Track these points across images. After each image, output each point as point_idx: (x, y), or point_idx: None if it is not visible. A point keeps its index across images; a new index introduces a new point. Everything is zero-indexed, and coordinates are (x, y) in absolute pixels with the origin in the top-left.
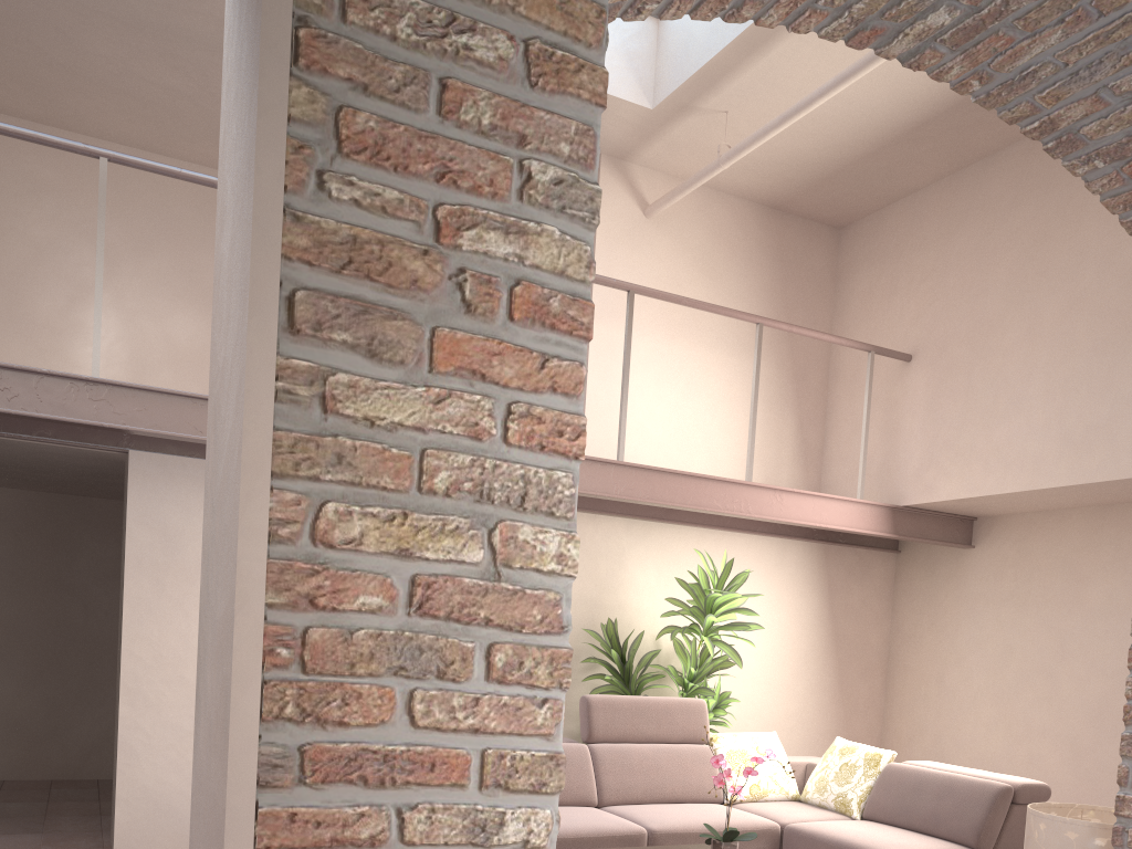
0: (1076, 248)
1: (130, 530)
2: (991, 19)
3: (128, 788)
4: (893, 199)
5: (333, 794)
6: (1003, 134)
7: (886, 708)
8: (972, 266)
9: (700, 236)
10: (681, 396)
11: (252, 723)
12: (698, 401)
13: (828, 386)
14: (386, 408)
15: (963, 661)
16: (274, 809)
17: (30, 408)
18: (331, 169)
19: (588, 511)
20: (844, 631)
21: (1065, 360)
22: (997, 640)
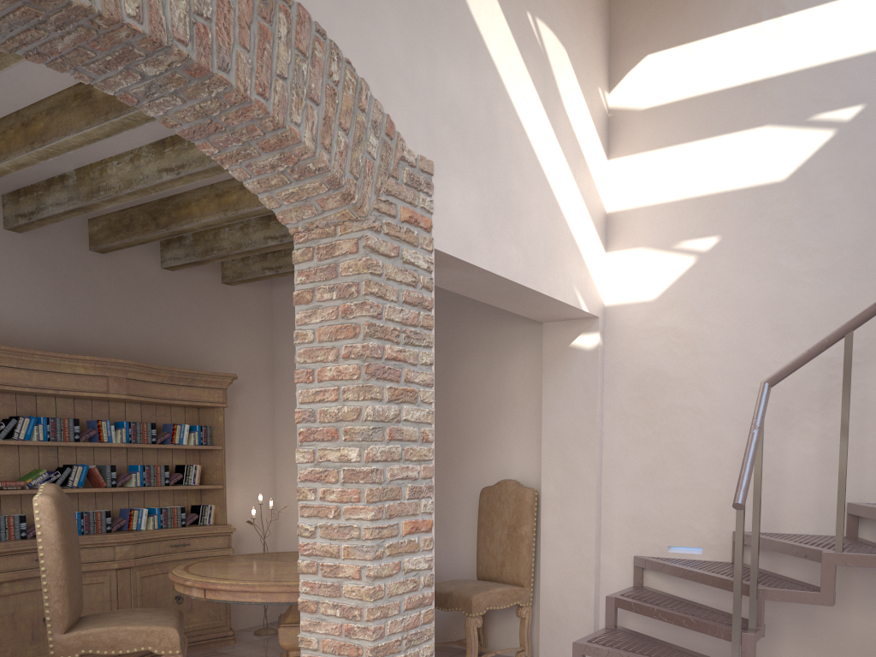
0: None
1: None
2: (113, 62)
3: None
4: None
5: None
6: None
7: None
8: None
9: None
10: None
11: None
12: None
13: None
14: None
15: None
16: None
17: None
18: None
19: None
20: None
21: None
22: None
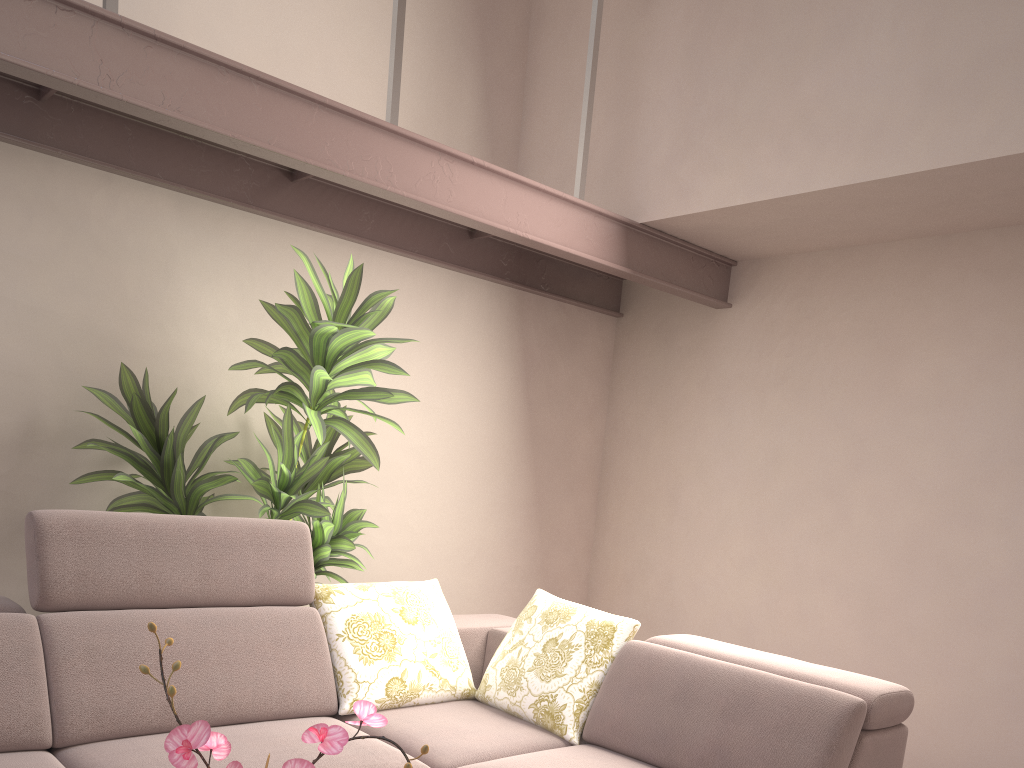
0: None
1: None
2: None
3: None
4: None
5: None
6: None
7: (596, 537)
8: None
9: None
10: None
11: None
12: (314, 6)
13: (529, 38)
14: None
15: (708, 474)
16: None
17: None
18: None
19: (91, 161)
20: (544, 426)
21: None
22: (760, 444)
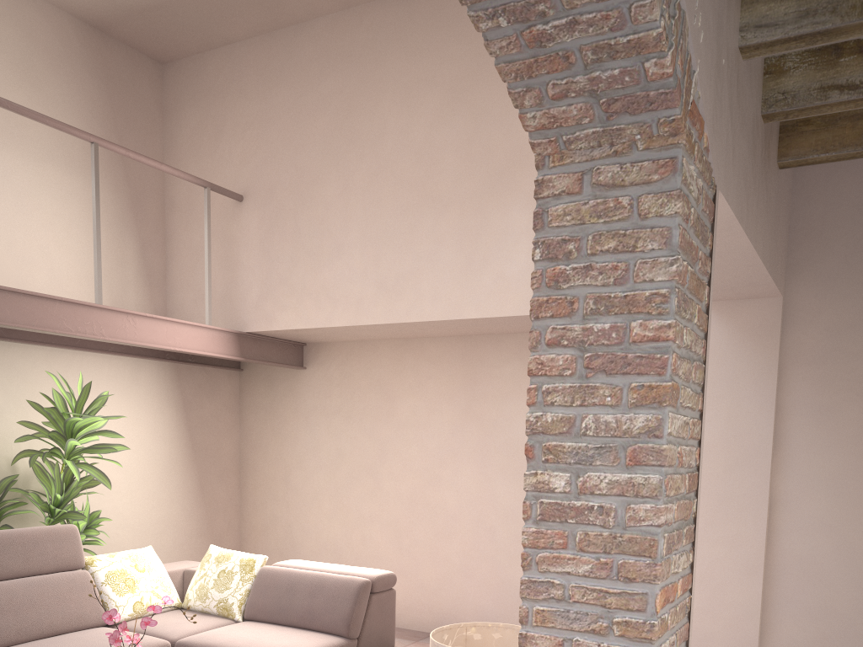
0: (377, 122)
1: None
2: None
3: None
4: (213, 45)
5: None
6: (310, 5)
7: (242, 504)
8: (291, 123)
9: (14, 37)
10: (11, 208)
11: None
12: (31, 216)
13: (166, 215)
14: None
15: (304, 464)
16: None
17: None
18: None
19: None
20: (200, 441)
21: (375, 218)
22: (331, 446)
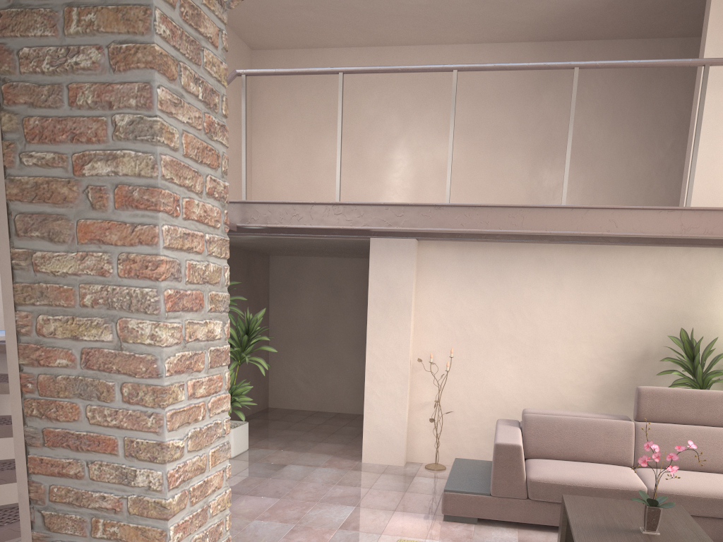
0: None
1: (370, 283)
2: None
3: (369, 426)
4: None
5: (59, 452)
6: None
7: None
8: None
9: None
10: None
11: (20, 417)
12: None
13: None
14: (59, 266)
15: None
16: (34, 456)
17: (307, 223)
18: (25, 151)
19: (681, 245)
20: None
21: None
22: None
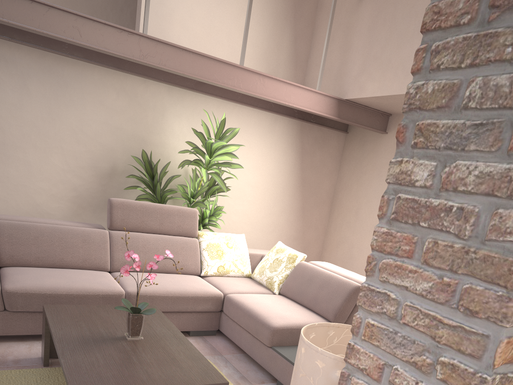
0: None
1: None
2: None
3: None
4: None
5: None
6: None
7: (328, 226)
8: None
9: None
10: (213, 3)
11: None
12: (225, 10)
13: (316, 15)
14: None
15: (370, 203)
16: None
17: None
18: None
19: (139, 75)
20: (308, 178)
21: None
22: None
